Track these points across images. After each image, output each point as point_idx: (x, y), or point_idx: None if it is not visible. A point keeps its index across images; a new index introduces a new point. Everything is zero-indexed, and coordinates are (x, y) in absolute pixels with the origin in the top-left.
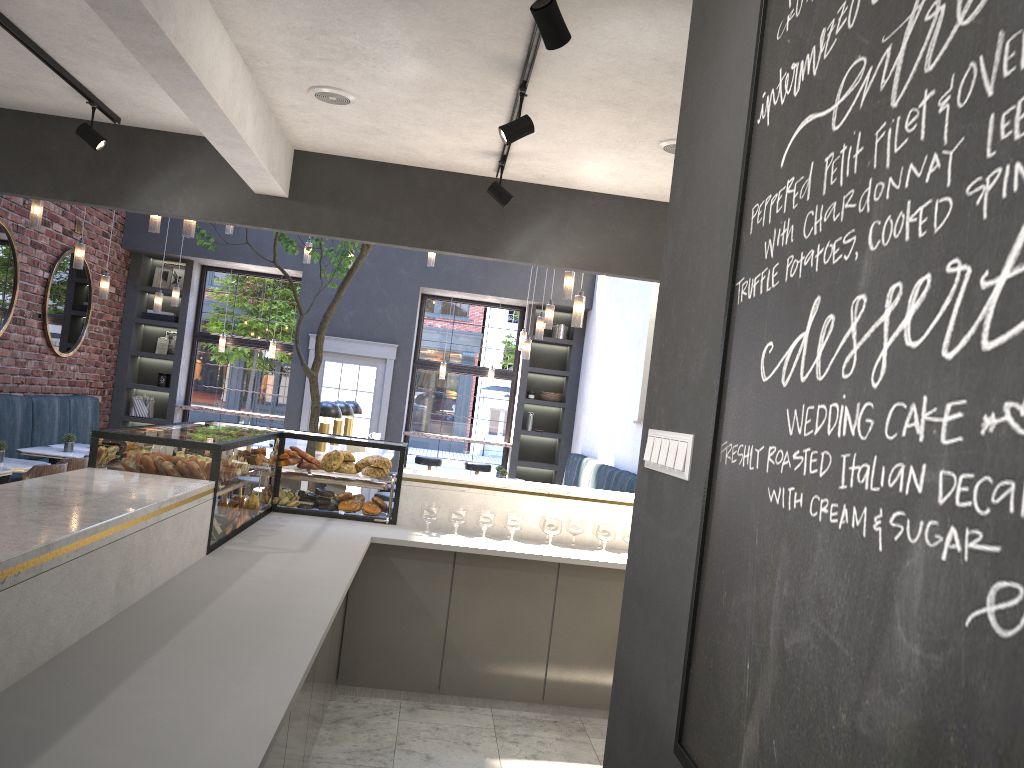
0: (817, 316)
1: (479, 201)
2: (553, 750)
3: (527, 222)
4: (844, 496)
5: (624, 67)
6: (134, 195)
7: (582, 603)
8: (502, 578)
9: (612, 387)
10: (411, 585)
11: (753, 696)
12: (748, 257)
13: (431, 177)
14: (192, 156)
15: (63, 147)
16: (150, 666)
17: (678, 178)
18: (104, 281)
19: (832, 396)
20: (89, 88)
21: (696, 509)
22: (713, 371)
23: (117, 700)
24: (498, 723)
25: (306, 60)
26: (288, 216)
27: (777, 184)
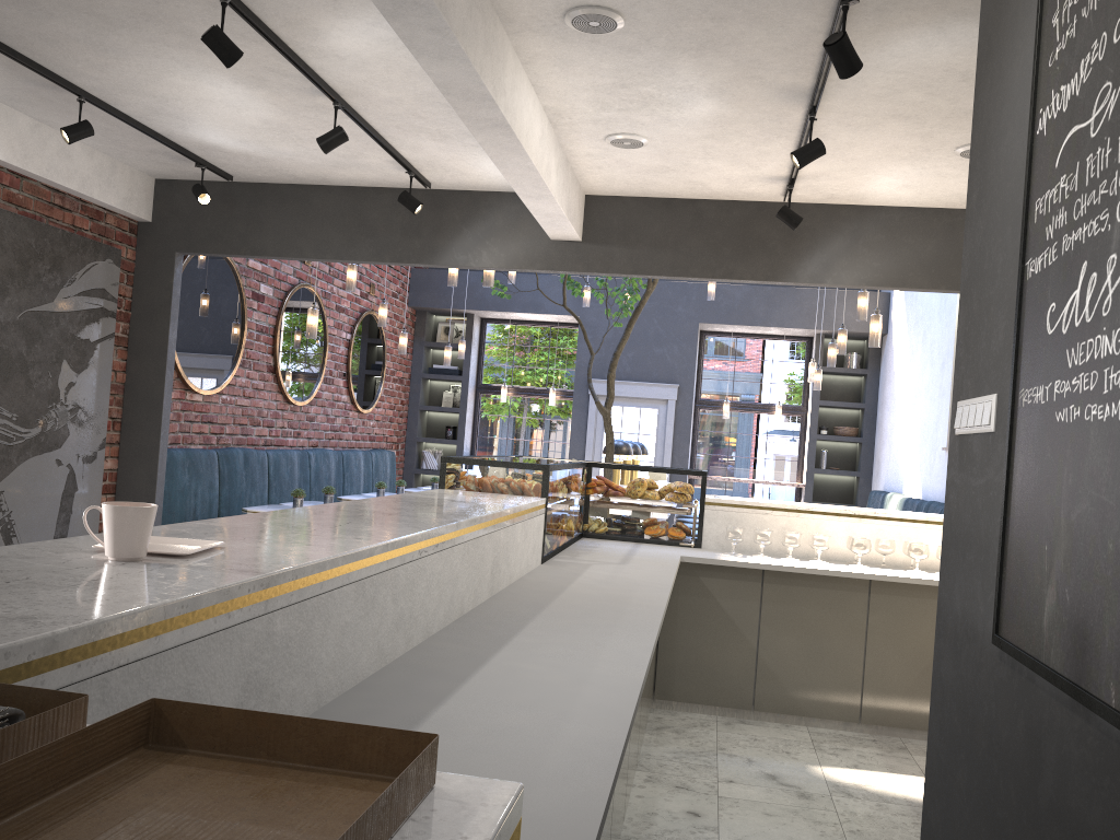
0: (1085, 276)
1: (767, 227)
2: (874, 762)
3: (817, 243)
4: (1106, 398)
5: (914, 81)
6: (444, 252)
7: (896, 621)
8: (811, 596)
9: (915, 415)
10: (721, 603)
11: (1050, 567)
12: (1034, 241)
13: (717, 208)
14: (493, 211)
15: (382, 214)
16: (534, 625)
17: (973, 184)
18: (402, 337)
19: (1096, 331)
20: (408, 159)
21: (1001, 451)
22: (1010, 338)
23: (520, 641)
24: (815, 738)
25: (605, 112)
26: (582, 258)
27: (1053, 181)
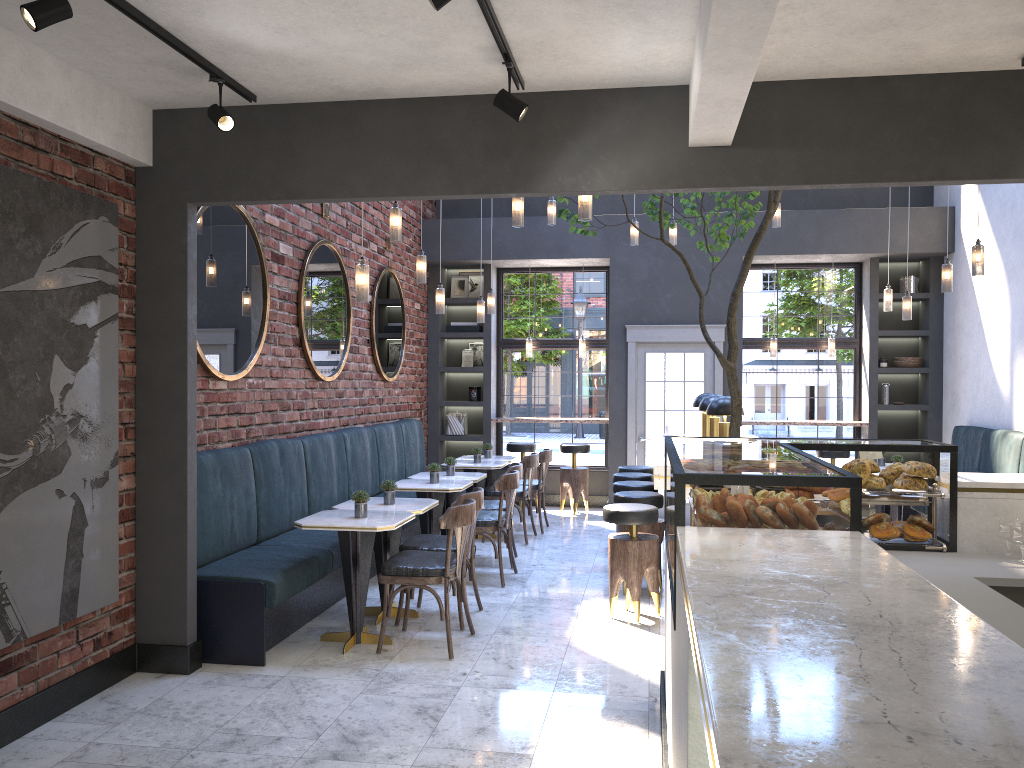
0: None
1: (989, 105)
2: None
3: None
4: None
5: None
6: (543, 174)
7: None
8: None
9: None
10: None
11: None
12: None
13: (917, 85)
14: (606, 115)
15: (456, 132)
16: None
17: None
18: (439, 294)
19: None
20: (510, 42)
21: None
22: None
23: None
24: None
25: None
26: (733, 169)
27: None
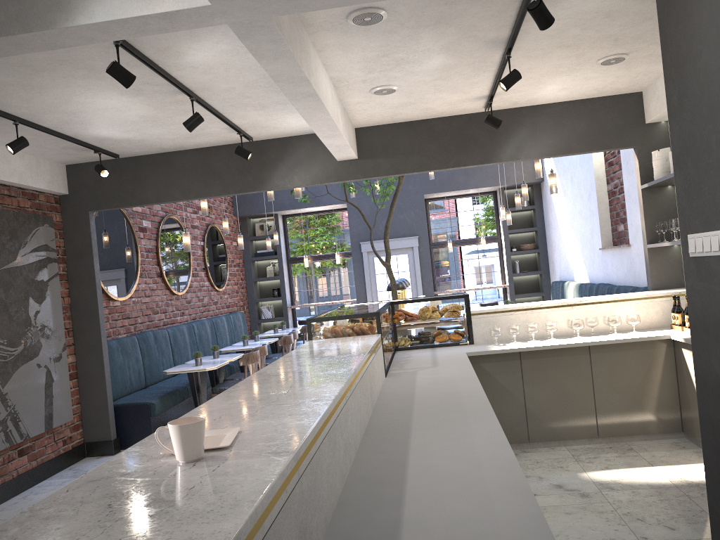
0: None
1: (476, 129)
2: (617, 463)
3: (510, 134)
4: None
5: (575, 22)
6: (268, 181)
7: (610, 369)
8: (553, 363)
9: (574, 230)
10: (496, 378)
11: None
12: None
13: (442, 122)
14: (296, 148)
15: (223, 163)
16: (415, 427)
17: (671, 89)
18: (240, 238)
19: None
20: (238, 125)
21: None
22: None
23: (416, 442)
24: (574, 453)
25: (371, 74)
26: (360, 170)
27: None
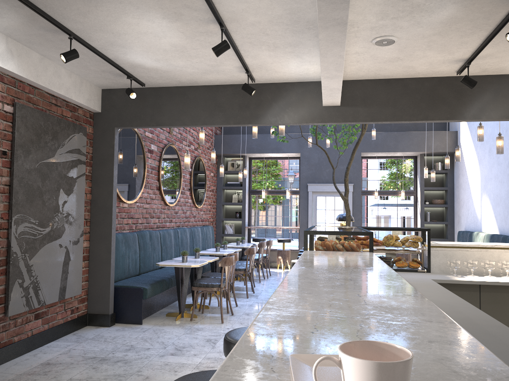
0: None
1: (445, 90)
2: None
3: (475, 97)
4: None
5: None
6: (263, 117)
7: None
8: None
9: (488, 191)
10: None
11: None
12: None
13: (416, 82)
14: (289, 93)
15: (227, 99)
16: None
17: None
18: (221, 168)
19: None
20: (248, 65)
21: None
22: None
23: None
24: None
25: (382, 21)
26: (341, 115)
27: None
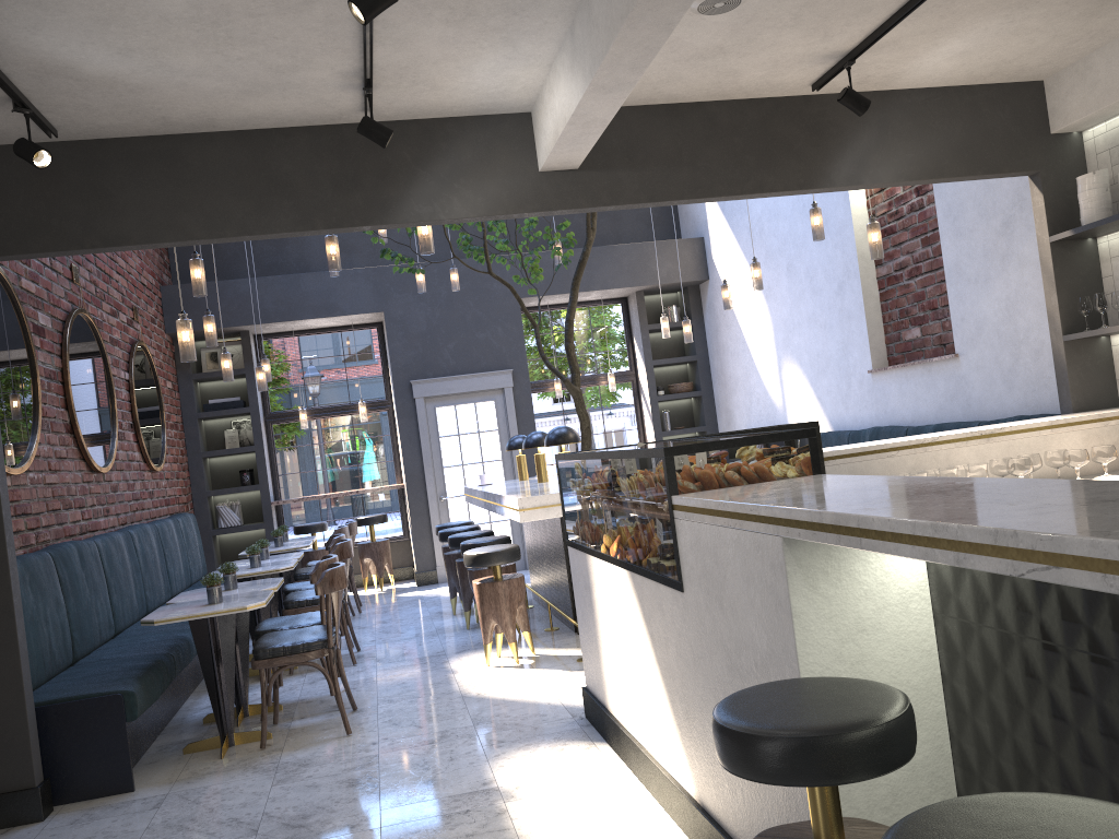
0: None
1: (789, 126)
2: None
3: (846, 139)
4: None
5: None
6: (399, 205)
7: None
8: None
9: (795, 349)
10: None
11: None
12: None
13: (730, 110)
14: (455, 143)
15: (298, 165)
16: None
17: None
18: (226, 359)
19: None
20: (374, 67)
21: None
22: None
23: None
24: None
25: None
26: (583, 191)
27: None
